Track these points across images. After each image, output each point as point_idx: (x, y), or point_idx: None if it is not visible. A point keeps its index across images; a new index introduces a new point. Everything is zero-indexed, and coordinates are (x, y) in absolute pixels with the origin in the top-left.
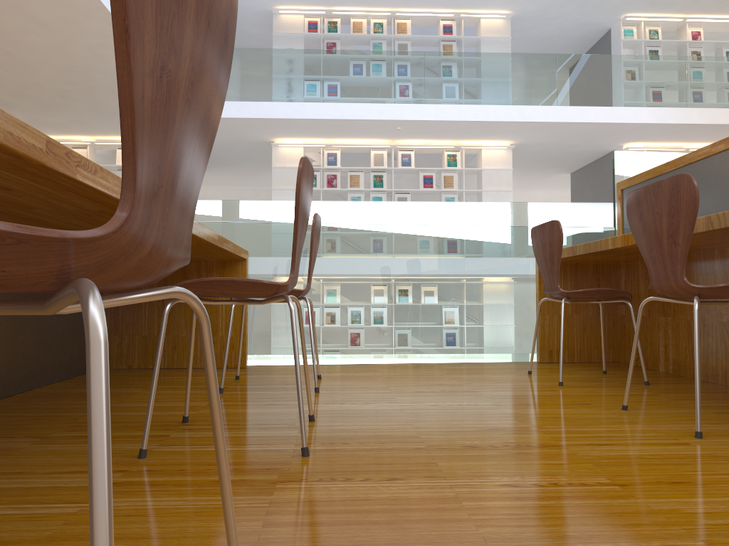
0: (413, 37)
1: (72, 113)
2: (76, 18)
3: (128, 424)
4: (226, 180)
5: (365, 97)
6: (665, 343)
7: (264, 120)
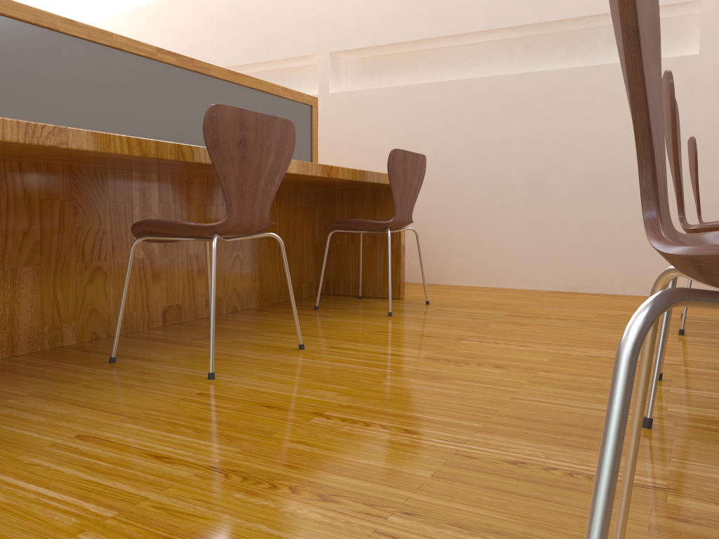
0: None
1: None
2: None
3: None
4: None
5: None
6: None
7: None
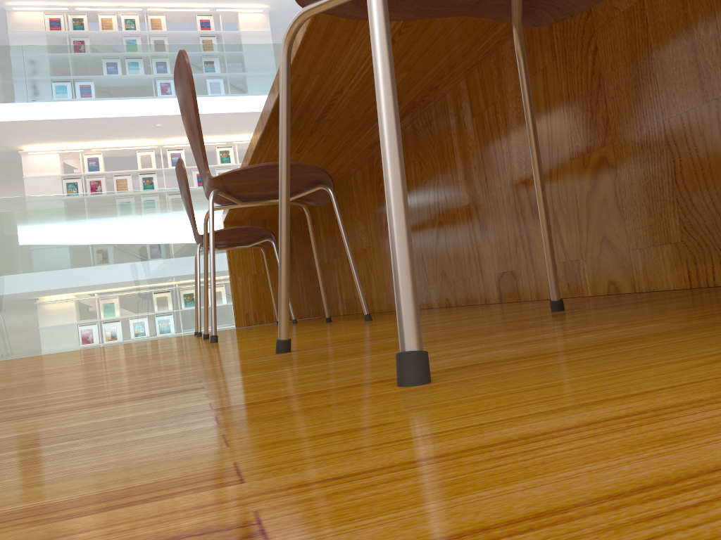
0: (169, 33)
1: None
2: None
3: None
4: None
5: (115, 93)
6: (339, 285)
7: None
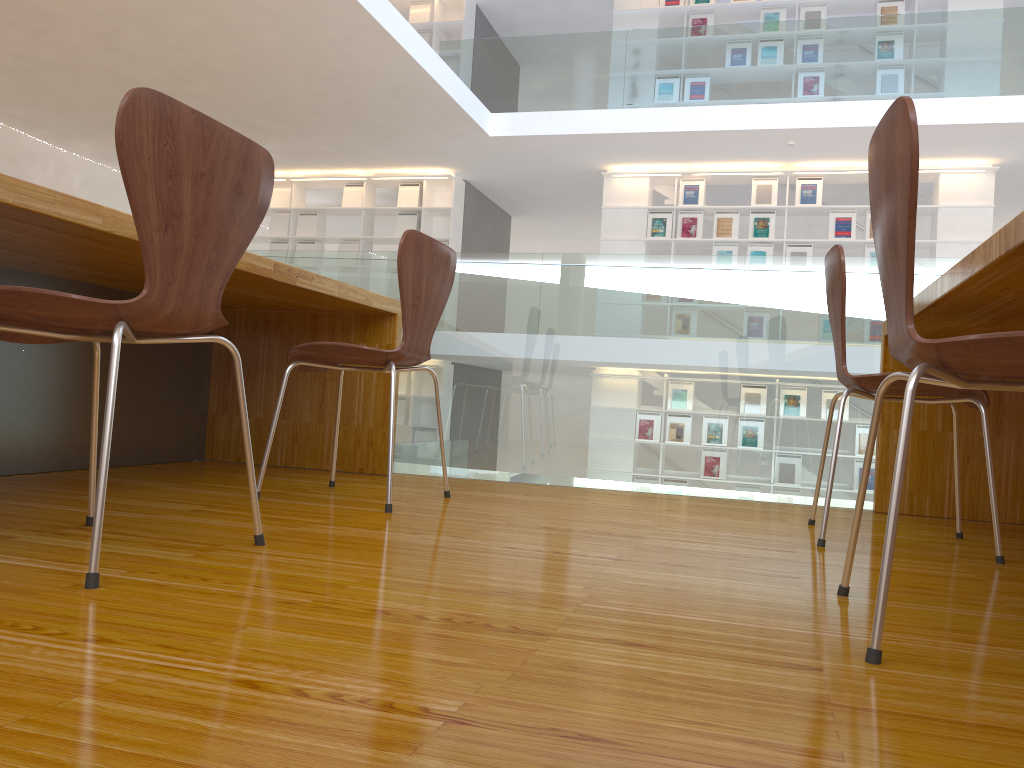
0: None
1: (334, 137)
2: (307, 2)
3: (14, 519)
4: (557, 231)
5: (737, 95)
6: None
7: (584, 137)
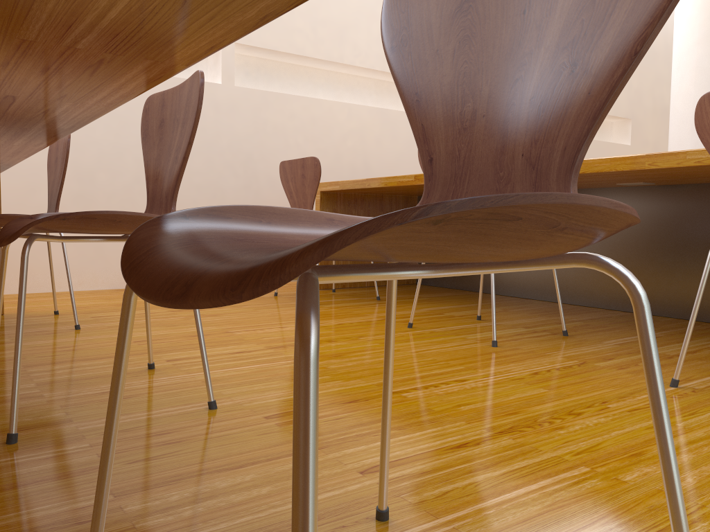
0: None
1: None
2: None
3: (584, 330)
4: None
5: None
6: None
7: None
